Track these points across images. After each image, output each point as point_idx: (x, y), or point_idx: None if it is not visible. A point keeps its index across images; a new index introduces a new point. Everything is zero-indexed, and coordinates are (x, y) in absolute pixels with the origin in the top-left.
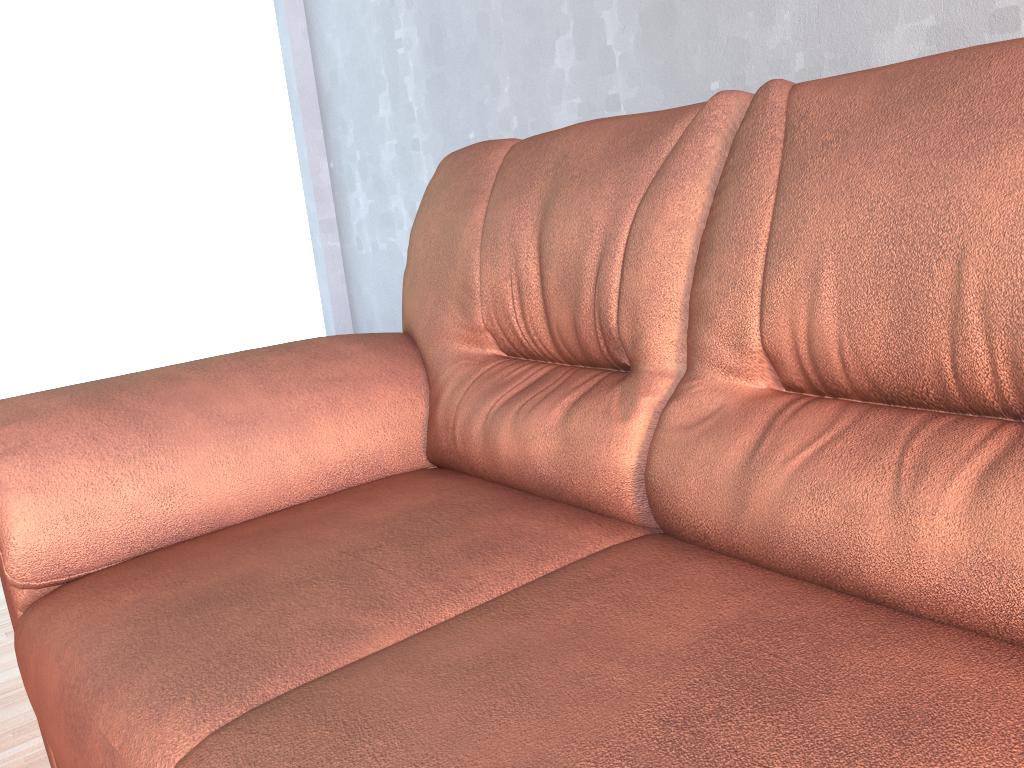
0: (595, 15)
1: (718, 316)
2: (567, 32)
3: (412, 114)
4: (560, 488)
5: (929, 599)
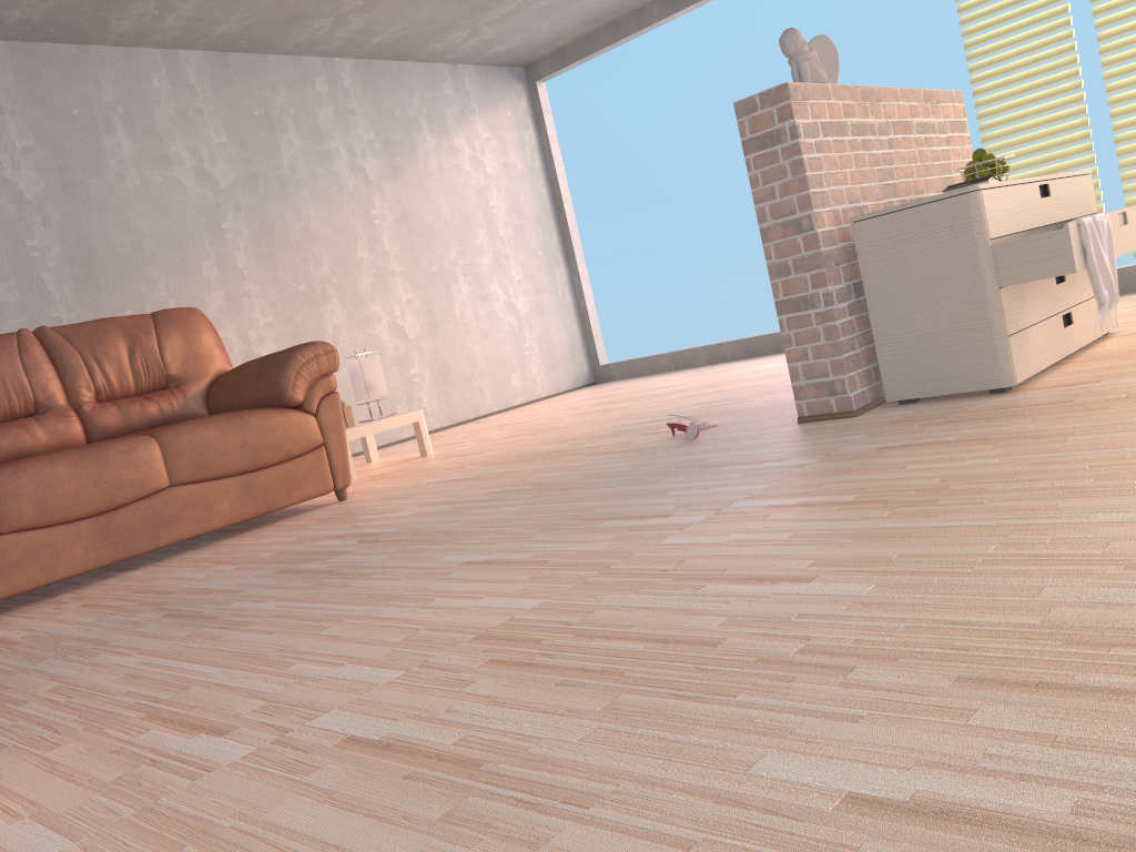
0: None
1: None
2: None
3: None
4: None
5: (44, 447)
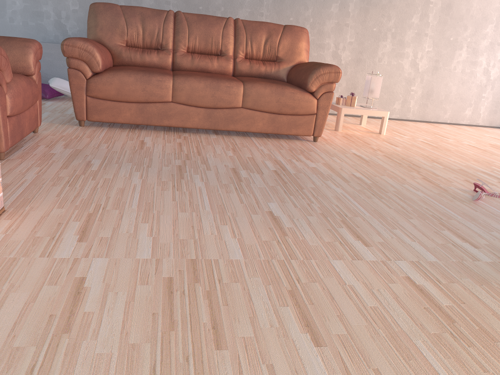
0: None
1: (182, 41)
2: None
3: None
4: (158, 65)
5: (214, 70)
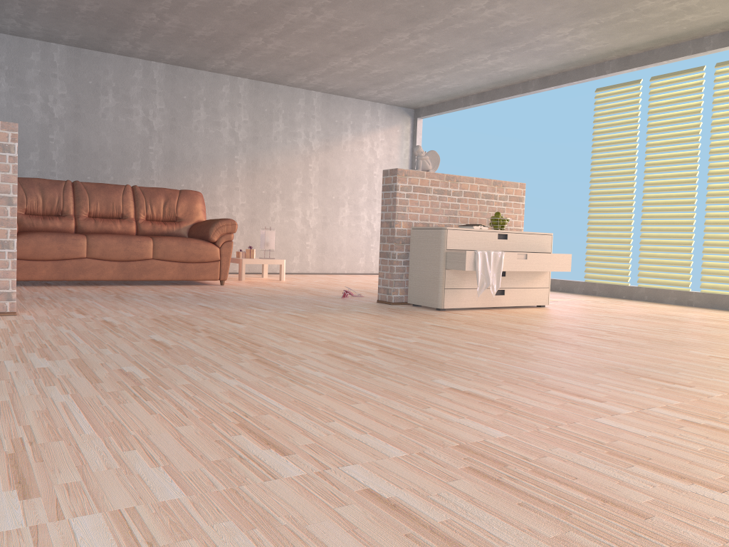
0: None
1: (83, 207)
2: None
3: None
4: (62, 229)
5: (118, 232)
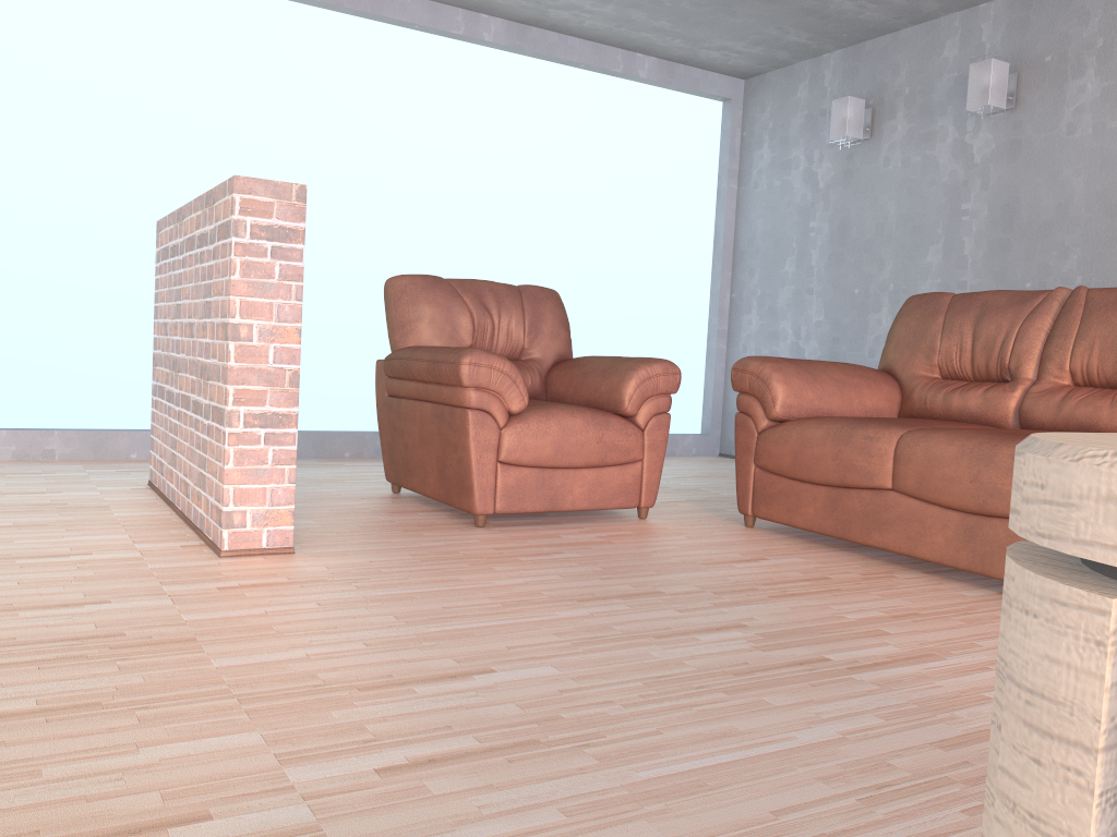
0: (959, 237)
1: (1054, 358)
2: (938, 243)
3: (812, 272)
4: (979, 416)
5: None
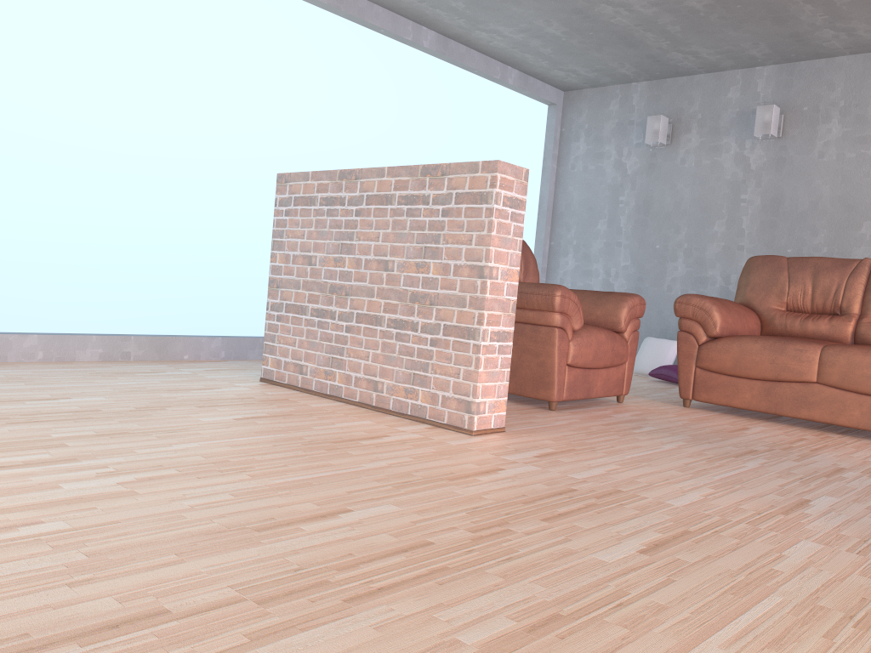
0: (738, 216)
1: None
2: (723, 219)
3: (620, 231)
4: (828, 336)
5: None
